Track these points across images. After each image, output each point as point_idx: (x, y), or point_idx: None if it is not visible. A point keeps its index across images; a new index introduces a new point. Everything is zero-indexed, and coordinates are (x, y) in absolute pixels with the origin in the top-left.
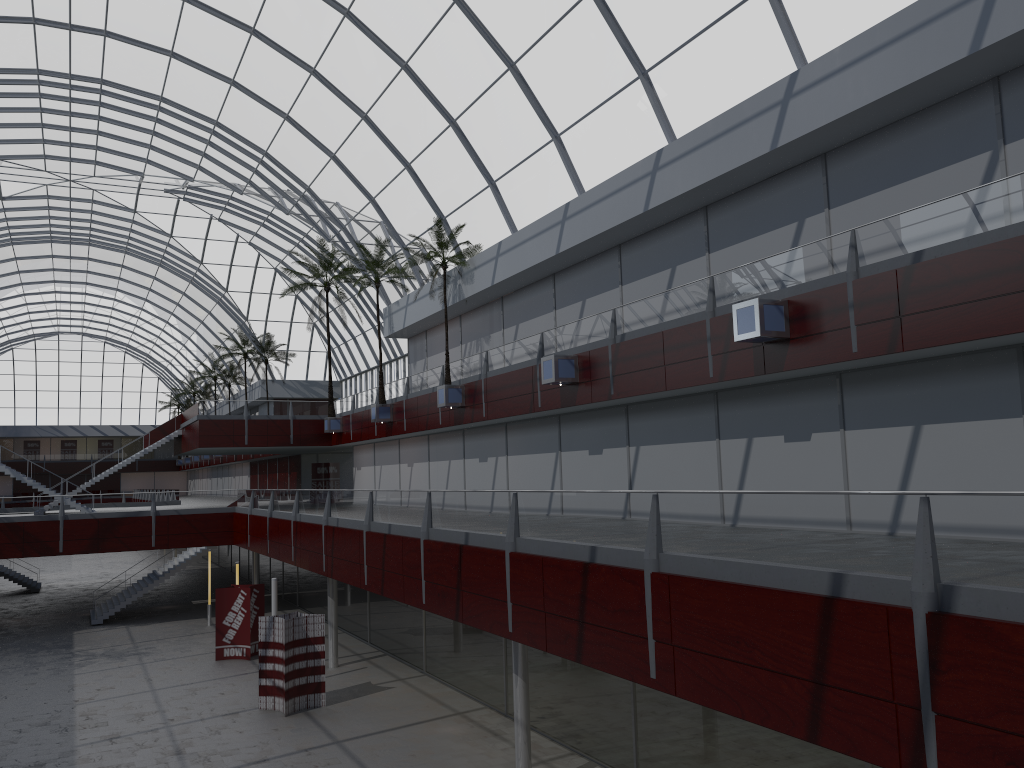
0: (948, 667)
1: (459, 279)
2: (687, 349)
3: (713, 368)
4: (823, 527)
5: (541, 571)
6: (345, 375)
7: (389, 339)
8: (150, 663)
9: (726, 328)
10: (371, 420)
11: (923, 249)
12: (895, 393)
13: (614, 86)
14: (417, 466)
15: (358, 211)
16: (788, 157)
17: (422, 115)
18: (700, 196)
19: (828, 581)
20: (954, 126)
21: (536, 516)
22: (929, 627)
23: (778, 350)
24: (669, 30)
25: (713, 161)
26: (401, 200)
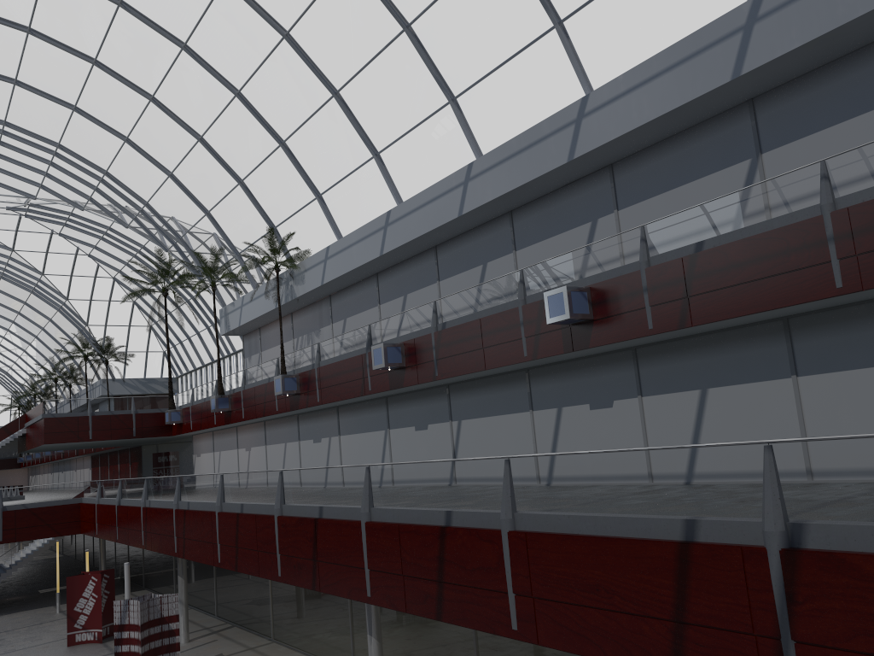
0: (804, 598)
1: (291, 280)
2: (503, 333)
3: (527, 348)
4: (672, 479)
5: (398, 537)
6: (181, 372)
7: (222, 338)
8: (0, 655)
9: (537, 313)
10: (211, 410)
11: (703, 240)
12: (683, 363)
13: (427, 110)
14: (255, 450)
15: (194, 223)
16: (582, 167)
17: (254, 137)
18: (507, 202)
19: (681, 527)
20: (719, 139)
21: (389, 487)
22: (783, 563)
23: (584, 330)
24: (475, 62)
25: (518, 172)
26: (235, 212)
